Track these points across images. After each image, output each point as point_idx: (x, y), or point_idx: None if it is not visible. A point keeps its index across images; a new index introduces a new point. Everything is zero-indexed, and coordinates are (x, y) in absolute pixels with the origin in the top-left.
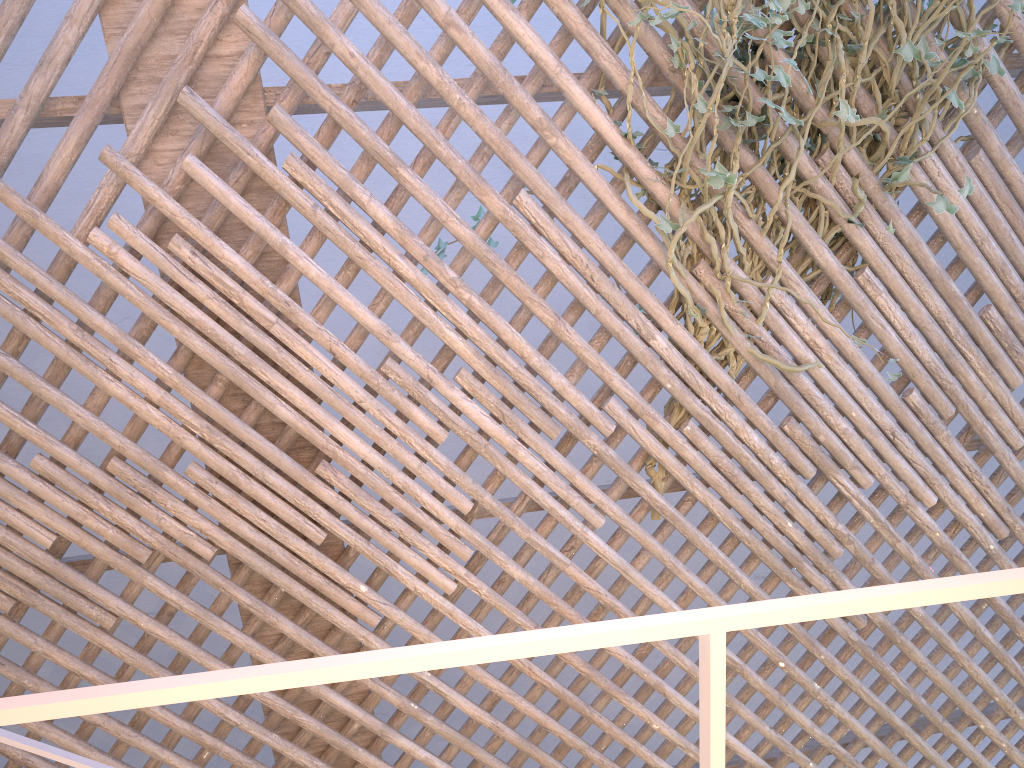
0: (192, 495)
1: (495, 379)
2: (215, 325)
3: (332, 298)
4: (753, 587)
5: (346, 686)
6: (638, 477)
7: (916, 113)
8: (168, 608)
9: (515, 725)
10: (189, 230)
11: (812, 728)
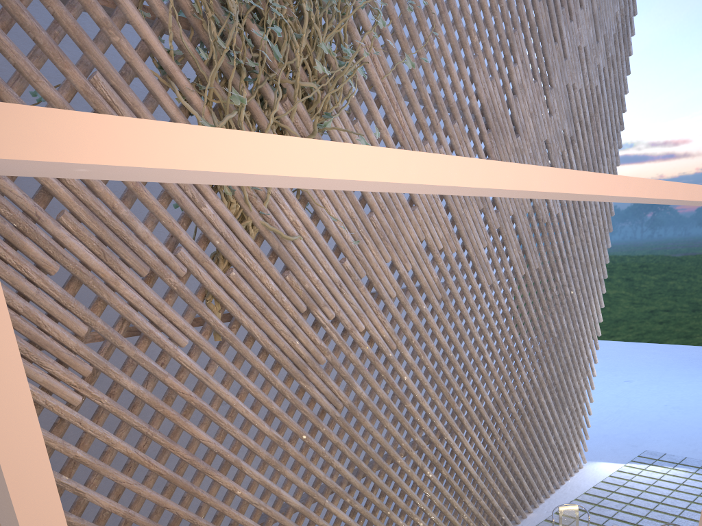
0: None
1: (94, 223)
2: None
3: None
4: (283, 385)
5: None
6: (206, 308)
7: (331, 87)
8: None
9: (137, 512)
10: None
11: (325, 477)
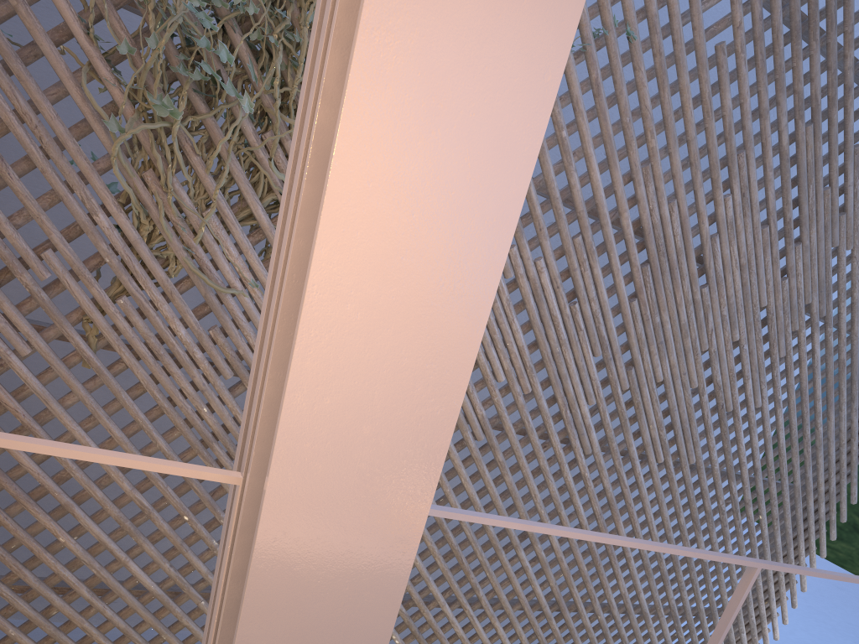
0: None
1: None
2: None
3: None
4: (167, 450)
5: None
6: (69, 326)
7: None
8: None
9: None
10: None
11: (207, 574)
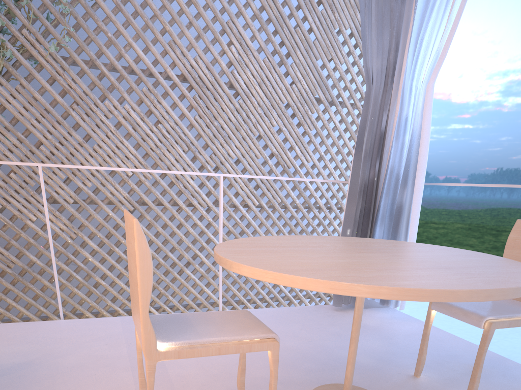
0: None
1: None
2: None
3: None
4: None
5: None
6: None
7: None
8: None
9: None
10: None
11: None
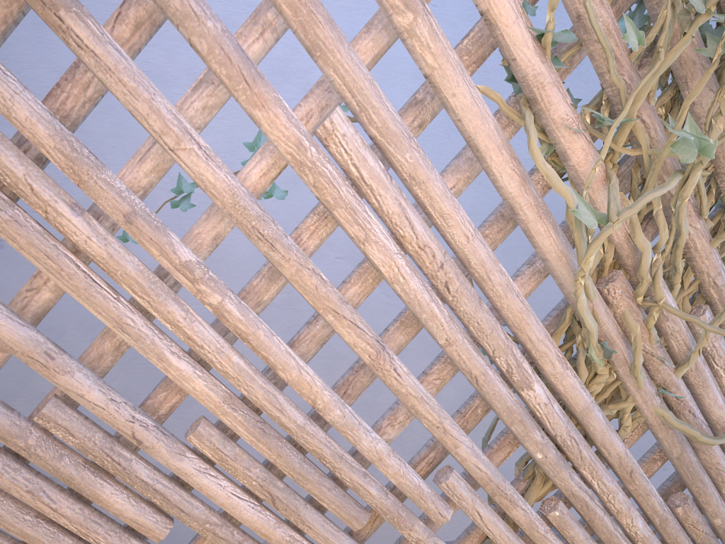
0: None
1: (262, 442)
2: None
3: None
4: None
5: None
6: None
7: None
8: None
9: None
10: None
11: None
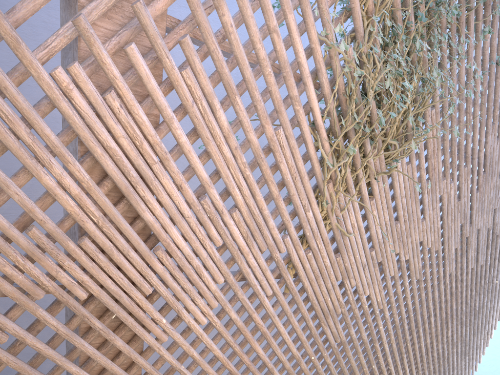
0: (83, 259)
1: (249, 218)
2: (122, 154)
3: (188, 156)
4: (312, 325)
5: (134, 373)
6: (288, 273)
7: (404, 144)
8: (38, 327)
9: None
10: (121, 90)
11: None
